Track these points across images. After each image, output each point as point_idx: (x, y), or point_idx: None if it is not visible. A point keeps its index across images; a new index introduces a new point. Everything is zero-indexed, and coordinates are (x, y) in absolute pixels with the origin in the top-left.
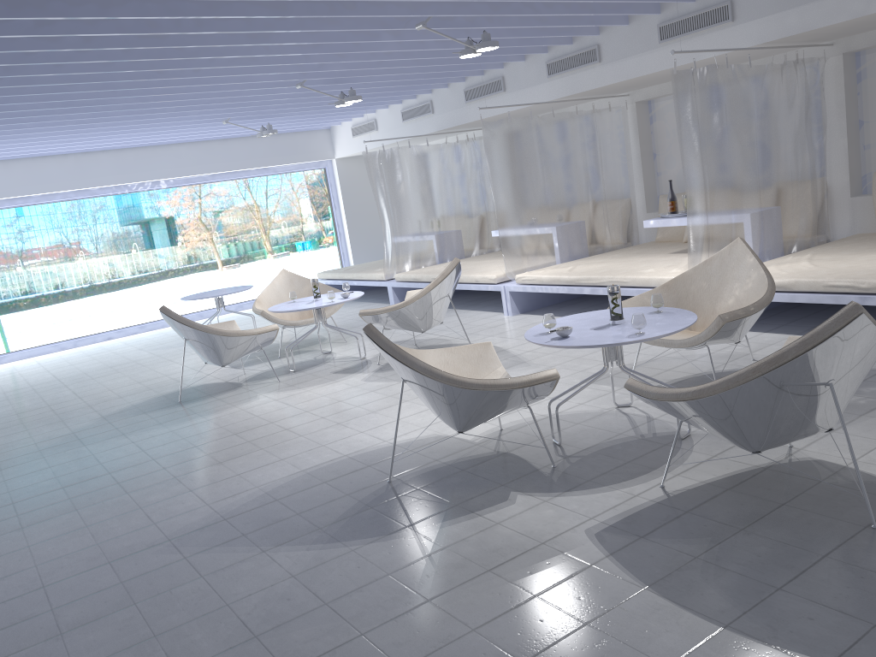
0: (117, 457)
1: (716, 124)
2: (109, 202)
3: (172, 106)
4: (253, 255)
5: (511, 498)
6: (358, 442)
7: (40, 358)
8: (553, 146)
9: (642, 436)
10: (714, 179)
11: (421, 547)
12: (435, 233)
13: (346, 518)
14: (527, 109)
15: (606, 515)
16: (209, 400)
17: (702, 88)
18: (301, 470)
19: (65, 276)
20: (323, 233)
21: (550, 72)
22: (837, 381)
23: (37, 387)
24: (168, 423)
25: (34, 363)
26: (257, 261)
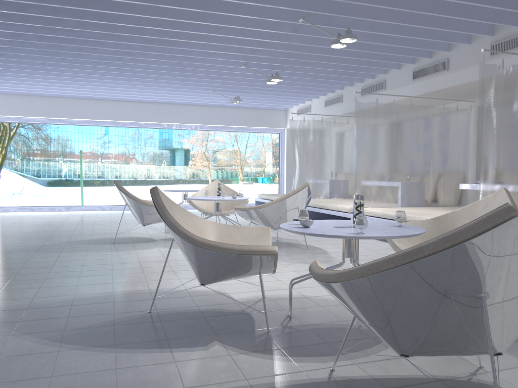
0: (38, 261)
1: (515, 109)
2: (155, 135)
3: (171, 71)
4: (231, 180)
5: (209, 345)
6: (167, 284)
7: (88, 212)
8: (407, 126)
9: (359, 327)
10: (508, 151)
11: (100, 363)
12: (329, 179)
13: (89, 328)
14: (399, 104)
15: (260, 380)
16: (127, 245)
17: (507, 81)
18: (112, 292)
19: (122, 172)
20: (276, 175)
21: (414, 77)
22: (494, 296)
23: (64, 223)
24: (91, 251)
25: (82, 213)
26: (233, 184)
